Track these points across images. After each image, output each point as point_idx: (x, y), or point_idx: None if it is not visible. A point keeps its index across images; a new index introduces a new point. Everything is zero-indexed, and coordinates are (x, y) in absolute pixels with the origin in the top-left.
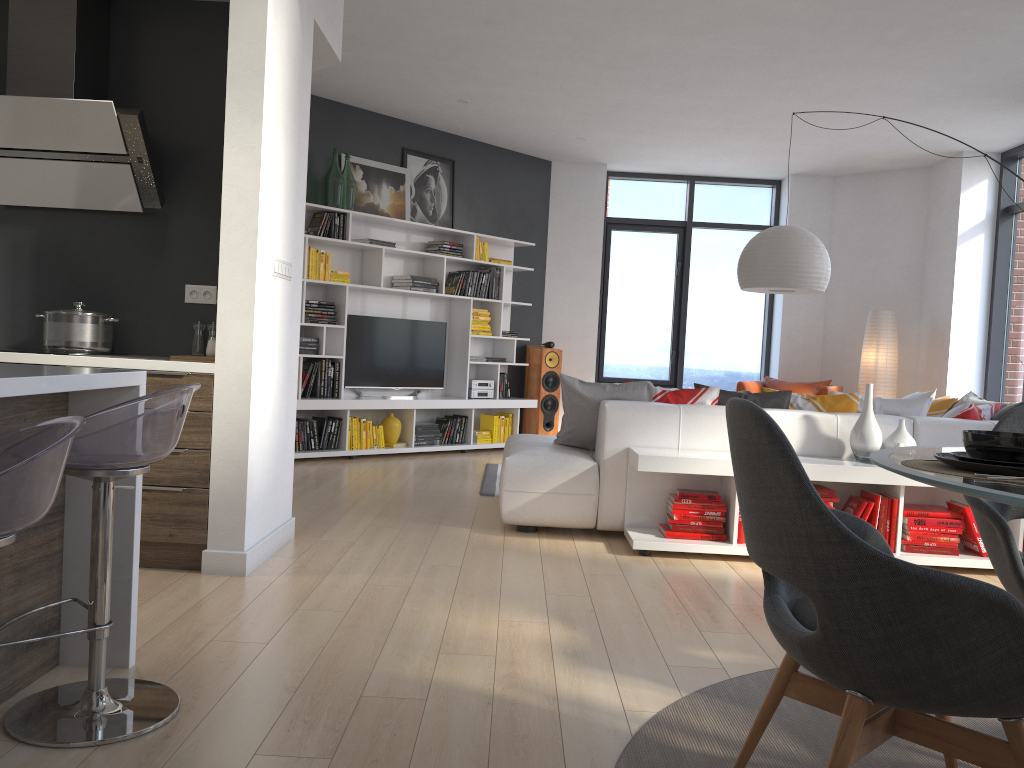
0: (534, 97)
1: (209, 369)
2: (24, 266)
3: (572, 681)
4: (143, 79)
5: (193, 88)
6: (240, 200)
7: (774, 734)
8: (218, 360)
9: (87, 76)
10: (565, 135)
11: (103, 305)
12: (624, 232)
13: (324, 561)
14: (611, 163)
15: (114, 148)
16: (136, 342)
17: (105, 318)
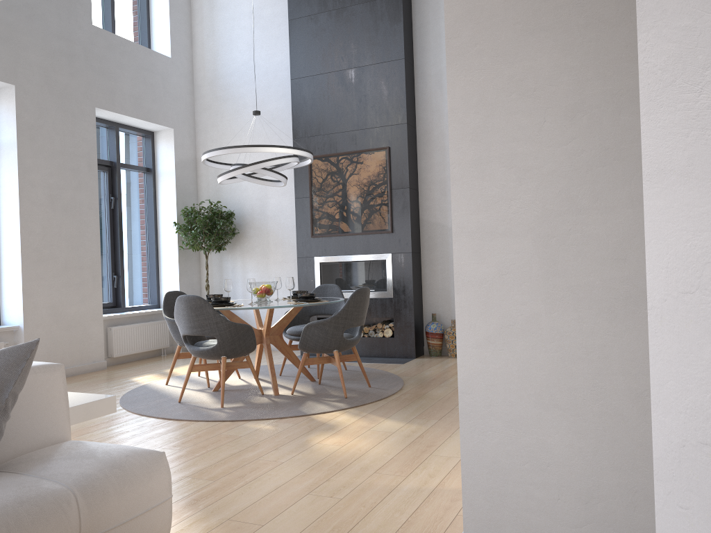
0: None
1: None
2: None
3: (348, 420)
4: None
5: None
6: None
7: (307, 404)
8: None
9: None
10: None
11: None
12: None
13: (432, 507)
14: None
15: None
16: None
17: None
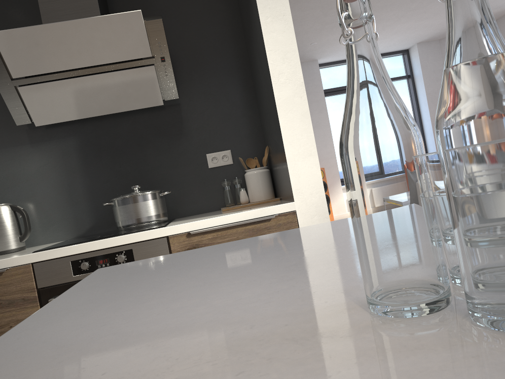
0: (301, 16)
1: (291, 208)
2: (74, 170)
3: None
4: (136, 4)
5: (176, 3)
6: (283, 60)
7: None
8: (296, 198)
9: (101, 3)
10: (304, 43)
11: (145, 185)
12: (331, 96)
13: None
14: (320, 58)
15: (141, 53)
16: (178, 208)
17: (161, 193)
